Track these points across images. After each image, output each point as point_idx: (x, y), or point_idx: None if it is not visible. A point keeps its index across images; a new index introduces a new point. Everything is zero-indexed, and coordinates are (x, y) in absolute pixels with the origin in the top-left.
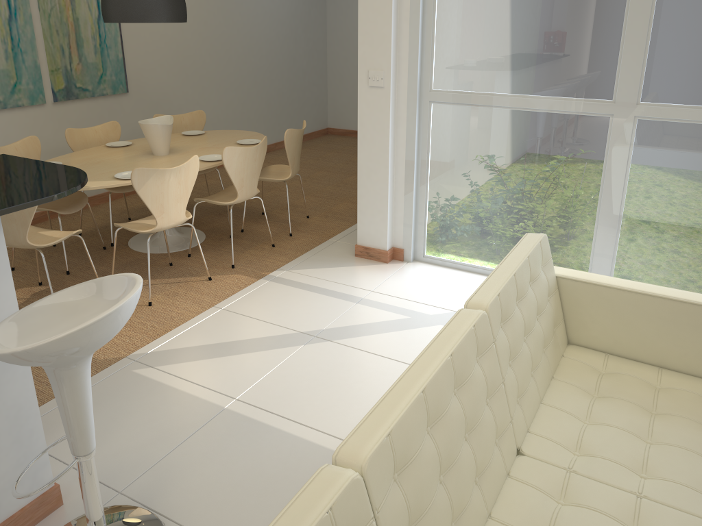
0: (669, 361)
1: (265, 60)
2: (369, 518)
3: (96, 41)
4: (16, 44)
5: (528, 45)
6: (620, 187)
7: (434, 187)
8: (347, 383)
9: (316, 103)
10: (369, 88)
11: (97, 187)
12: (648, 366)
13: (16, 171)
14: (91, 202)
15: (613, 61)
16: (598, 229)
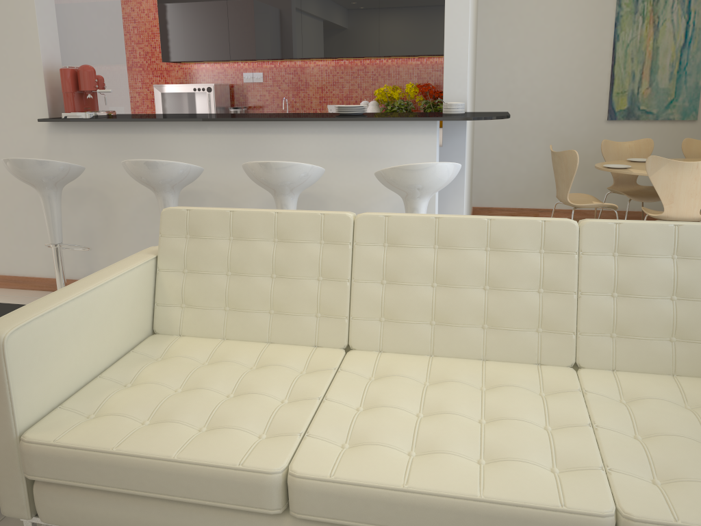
0: None
1: None
2: (348, 241)
3: None
4: (682, 68)
5: None
6: None
7: None
8: None
9: None
10: None
11: (638, 173)
12: None
13: (482, 114)
14: None
15: None
16: None
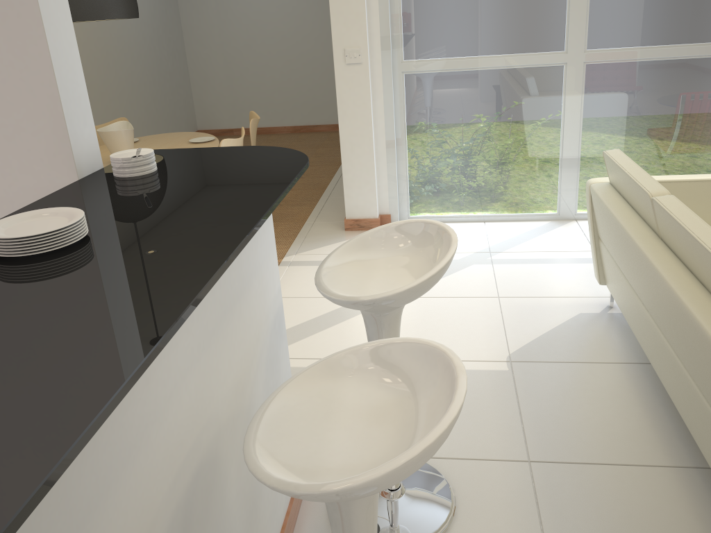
0: None
1: (138, 64)
2: None
3: None
4: None
5: (489, 11)
6: (578, 122)
7: (413, 151)
8: (447, 322)
9: (185, 106)
10: (347, 65)
11: None
12: None
13: (205, 156)
14: None
15: (562, 18)
16: (562, 161)
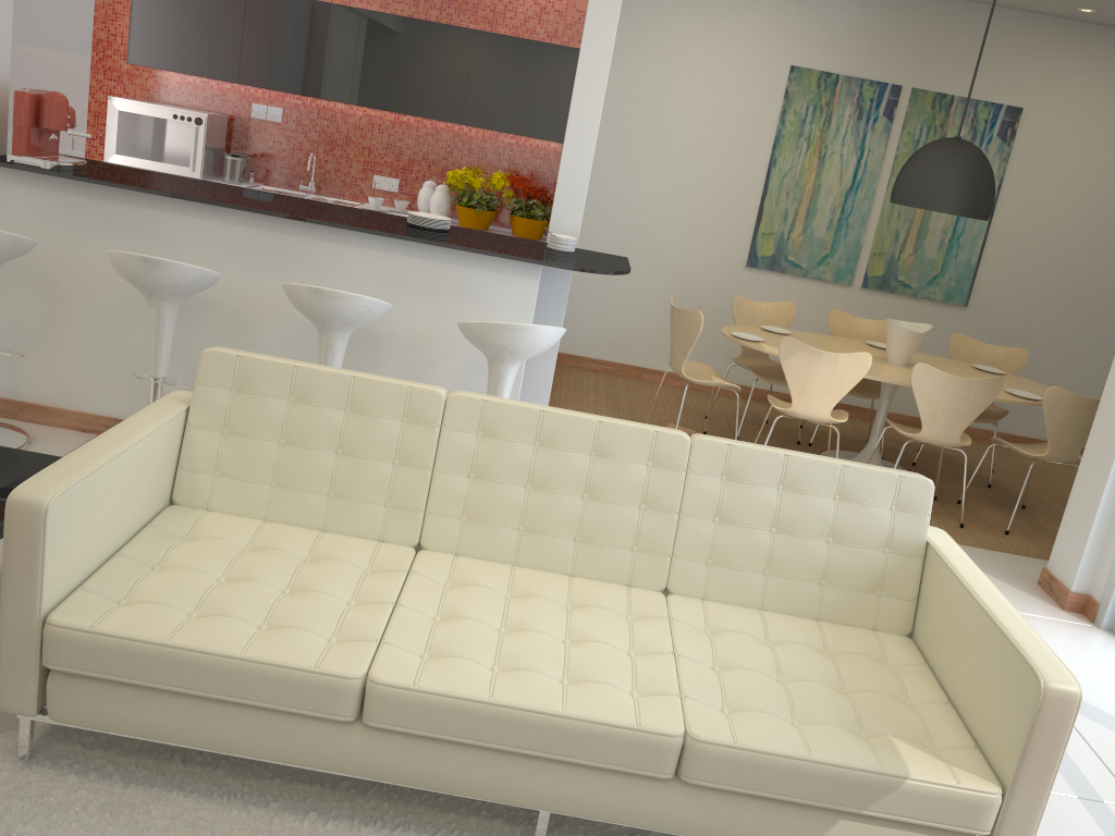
0: (959, 698)
1: None
2: (435, 423)
3: (945, 235)
4: (845, 217)
5: None
6: None
7: None
8: None
9: None
10: None
11: (770, 352)
12: (938, 693)
13: (597, 259)
14: (858, 413)
15: None
16: None
